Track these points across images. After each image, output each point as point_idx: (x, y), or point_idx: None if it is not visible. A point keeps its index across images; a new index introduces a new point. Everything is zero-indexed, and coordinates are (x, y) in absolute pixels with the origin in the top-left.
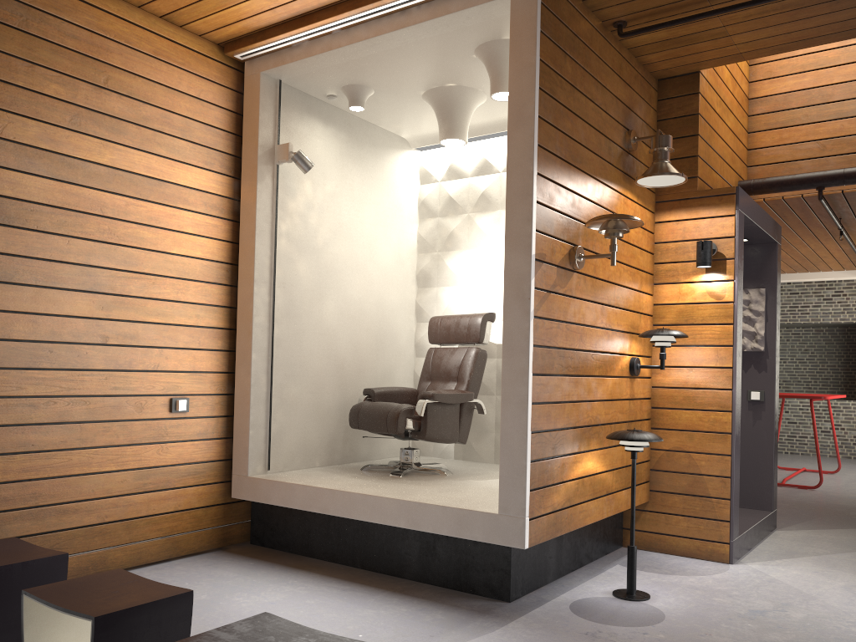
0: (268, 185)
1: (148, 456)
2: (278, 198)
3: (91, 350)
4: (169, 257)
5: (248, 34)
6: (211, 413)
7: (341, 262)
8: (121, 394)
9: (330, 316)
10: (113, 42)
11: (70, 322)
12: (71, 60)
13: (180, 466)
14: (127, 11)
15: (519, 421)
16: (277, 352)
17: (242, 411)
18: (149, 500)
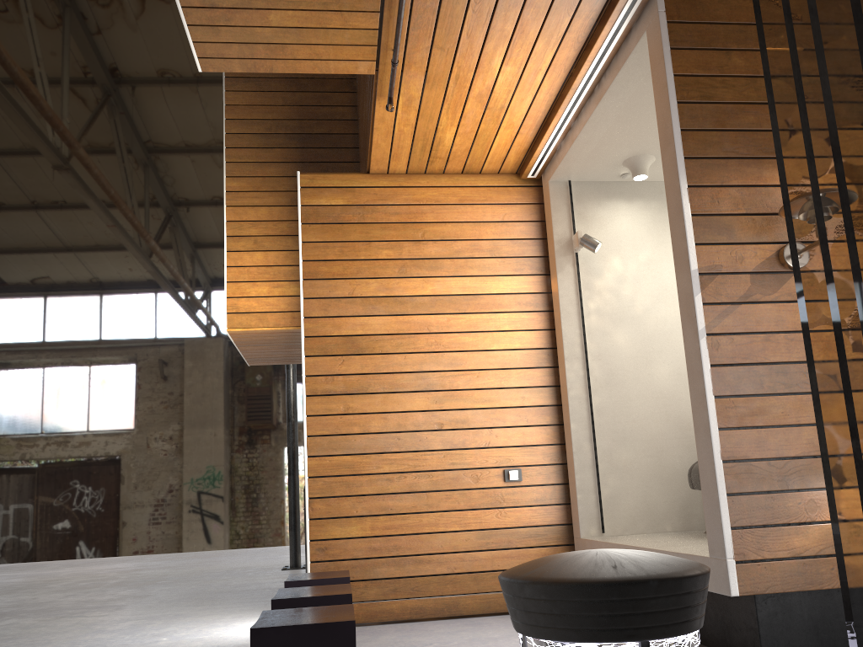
0: (569, 272)
1: (487, 519)
2: (582, 281)
3: (430, 435)
4: (489, 353)
5: (525, 157)
6: (546, 481)
7: (670, 323)
8: (458, 468)
9: (663, 378)
10: (425, 205)
11: (411, 415)
12: (395, 230)
13: (519, 529)
14: (434, 180)
15: (707, 450)
16: (599, 420)
17: (571, 478)
18: (492, 557)
